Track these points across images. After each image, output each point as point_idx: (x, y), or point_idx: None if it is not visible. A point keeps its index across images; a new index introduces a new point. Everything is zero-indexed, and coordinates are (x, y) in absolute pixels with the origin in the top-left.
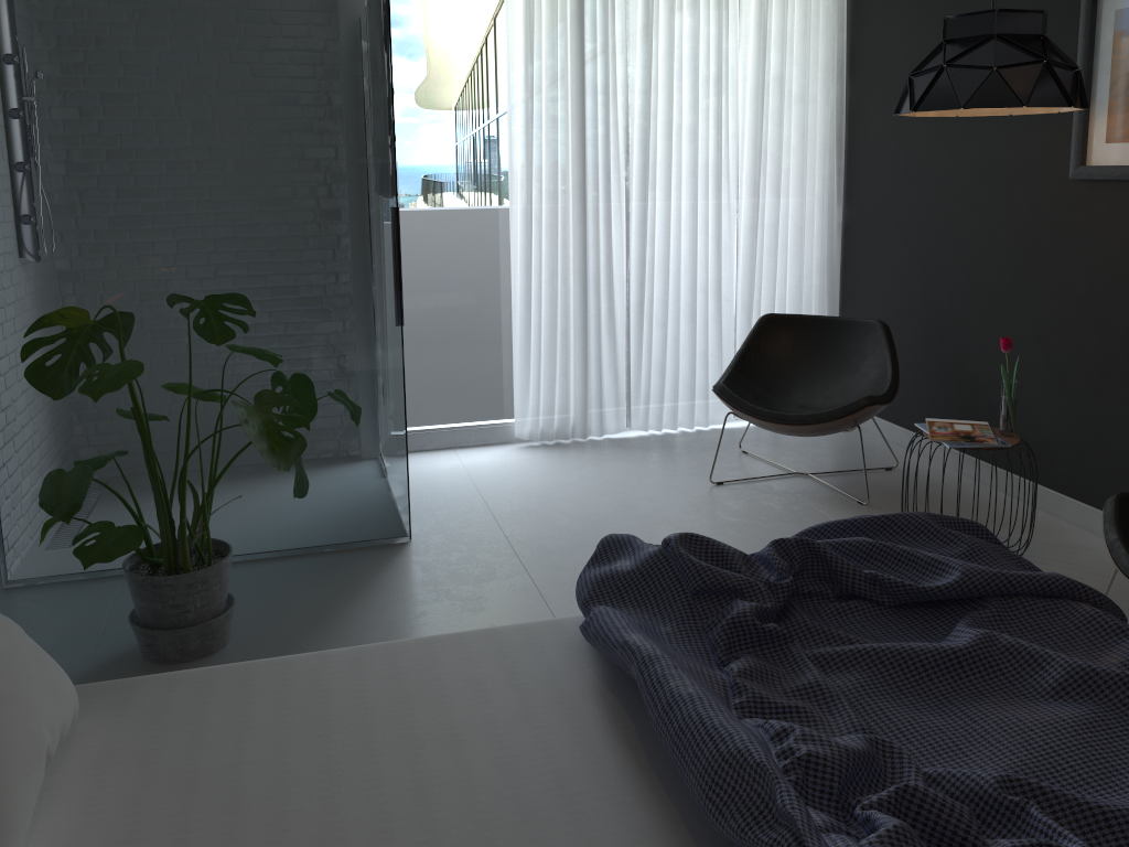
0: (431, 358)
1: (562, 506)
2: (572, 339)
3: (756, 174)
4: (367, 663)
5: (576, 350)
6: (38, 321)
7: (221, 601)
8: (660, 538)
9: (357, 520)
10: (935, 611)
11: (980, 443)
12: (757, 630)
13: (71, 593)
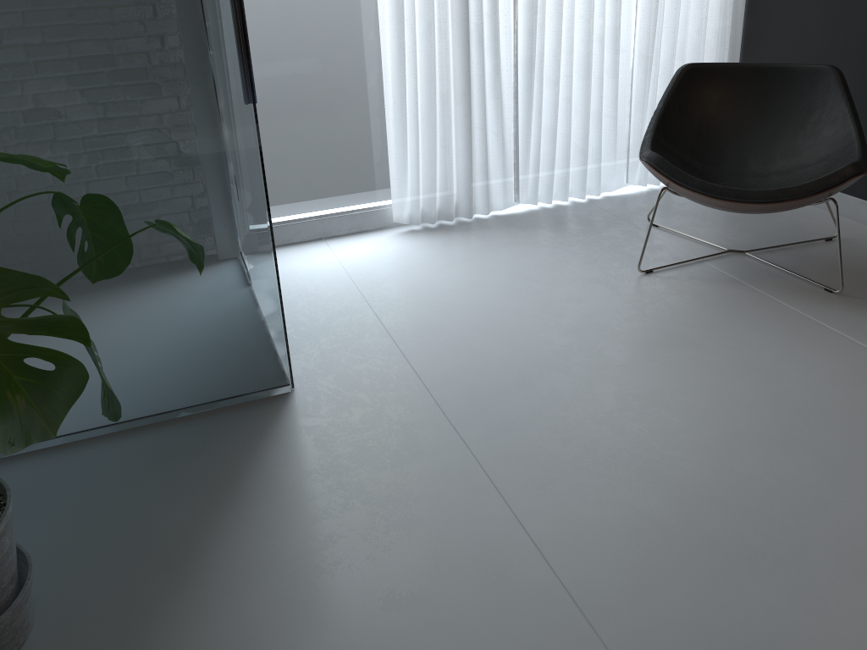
0: (290, 137)
1: (474, 318)
2: (453, 105)
3: None
4: None
5: (457, 118)
6: None
7: (0, 589)
8: (616, 364)
9: (219, 373)
10: None
11: None
12: None
13: None
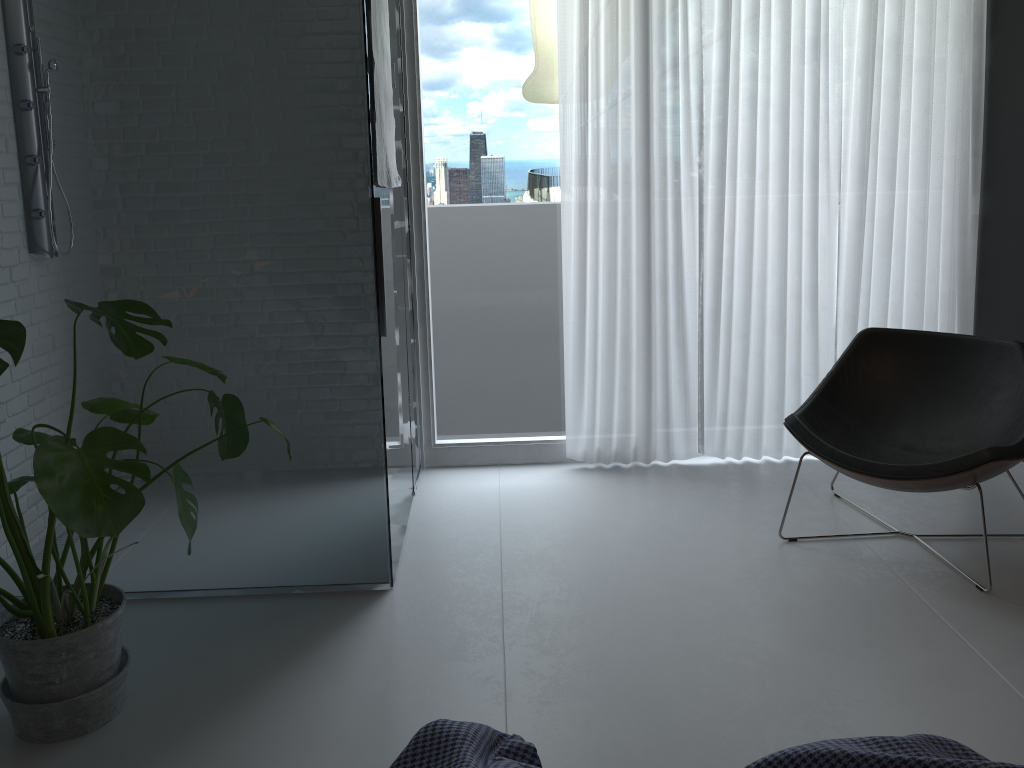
0: (477, 365)
1: (586, 556)
2: (635, 349)
3: (864, 158)
4: None
5: (638, 361)
6: None
7: (100, 670)
8: (690, 618)
9: (330, 559)
10: None
11: None
12: None
13: None
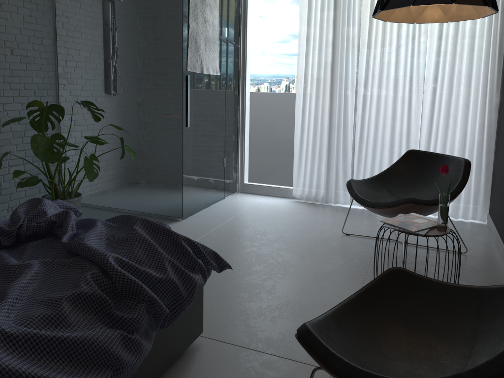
0: (263, 153)
1: (260, 224)
2: (325, 152)
3: (435, 72)
4: None
5: (326, 158)
6: (28, 104)
7: None
8: (270, 246)
9: (163, 206)
10: (70, 257)
11: (404, 229)
12: None
13: None
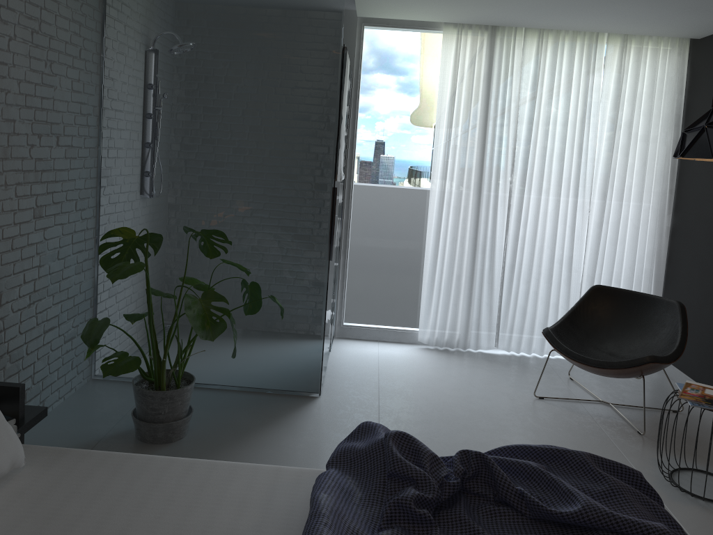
0: (371, 282)
1: (425, 393)
2: (463, 282)
3: (605, 187)
4: (193, 471)
5: (465, 290)
6: (107, 233)
7: (181, 411)
8: (479, 428)
9: (289, 376)
10: (561, 530)
11: None
12: (412, 512)
13: (121, 389)
